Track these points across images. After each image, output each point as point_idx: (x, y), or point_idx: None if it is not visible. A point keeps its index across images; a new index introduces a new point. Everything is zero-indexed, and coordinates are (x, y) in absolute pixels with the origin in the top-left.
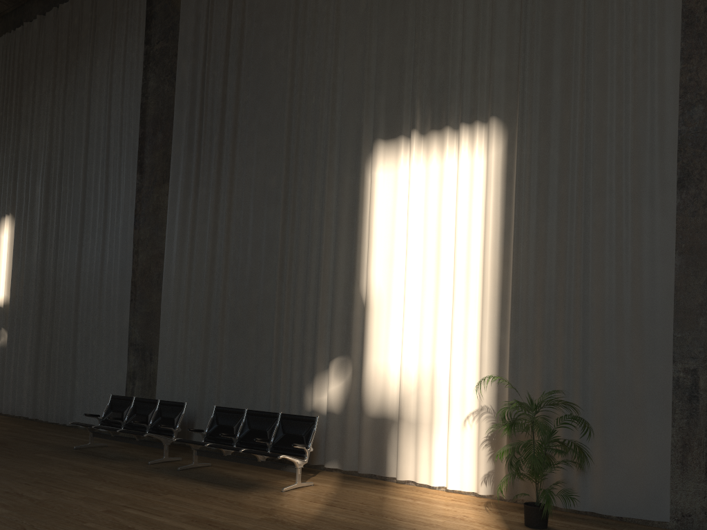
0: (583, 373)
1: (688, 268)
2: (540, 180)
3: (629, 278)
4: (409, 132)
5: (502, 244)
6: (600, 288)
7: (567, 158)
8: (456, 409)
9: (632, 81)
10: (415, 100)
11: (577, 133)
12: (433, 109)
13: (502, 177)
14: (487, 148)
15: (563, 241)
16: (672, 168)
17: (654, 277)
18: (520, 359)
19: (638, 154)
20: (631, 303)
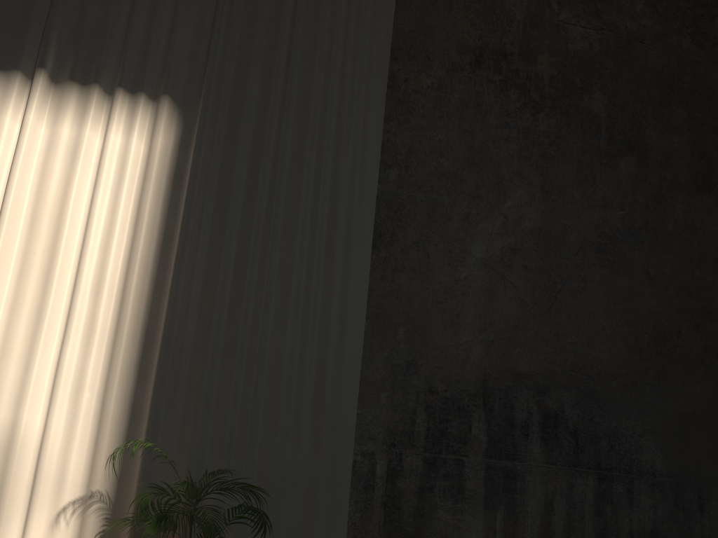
0: (249, 448)
1: (374, 335)
2: (219, 193)
3: (315, 335)
4: (31, 72)
5: (156, 261)
6: (281, 341)
7: (257, 176)
8: (45, 496)
9: (336, 118)
10: (51, 31)
11: (271, 152)
12: (78, 54)
13: (169, 175)
14: (151, 132)
15: (242, 275)
16: (369, 222)
17: (343, 338)
18: (162, 423)
19: (338, 196)
20: (315, 365)
